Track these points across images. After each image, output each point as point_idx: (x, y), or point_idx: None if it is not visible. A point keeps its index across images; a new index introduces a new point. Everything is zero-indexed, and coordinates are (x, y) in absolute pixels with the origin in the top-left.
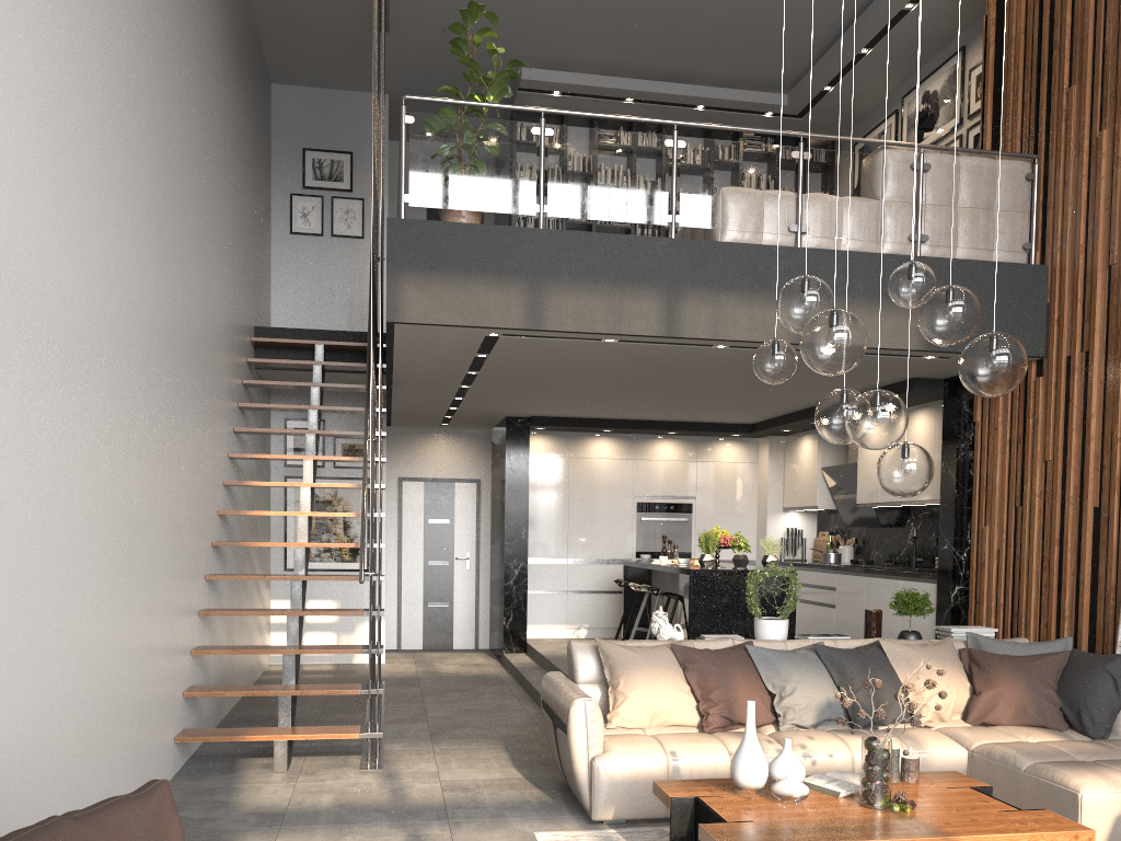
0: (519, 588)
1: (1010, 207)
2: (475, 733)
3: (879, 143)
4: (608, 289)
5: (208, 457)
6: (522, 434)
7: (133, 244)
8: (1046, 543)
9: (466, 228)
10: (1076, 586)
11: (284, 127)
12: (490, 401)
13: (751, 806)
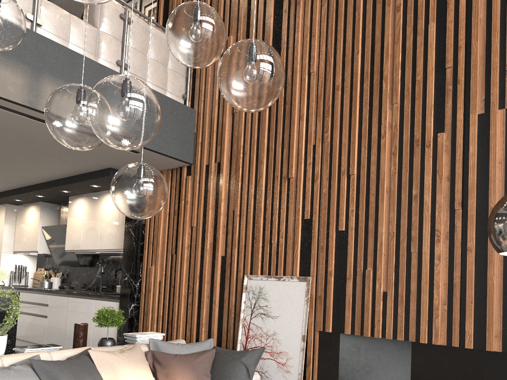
0: None
1: (177, 69)
2: None
3: None
4: None
5: None
6: None
7: None
8: (191, 277)
9: None
10: (210, 304)
11: None
12: None
13: None
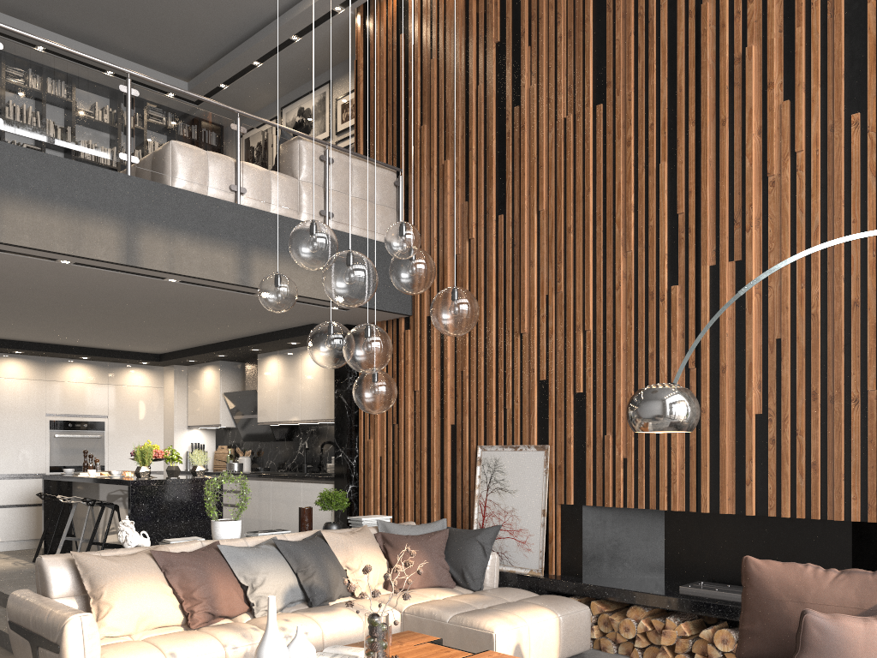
0: None
1: (386, 203)
2: None
3: (297, 134)
4: (67, 212)
5: None
6: None
7: None
8: (417, 451)
9: None
10: (441, 481)
11: None
12: None
13: None
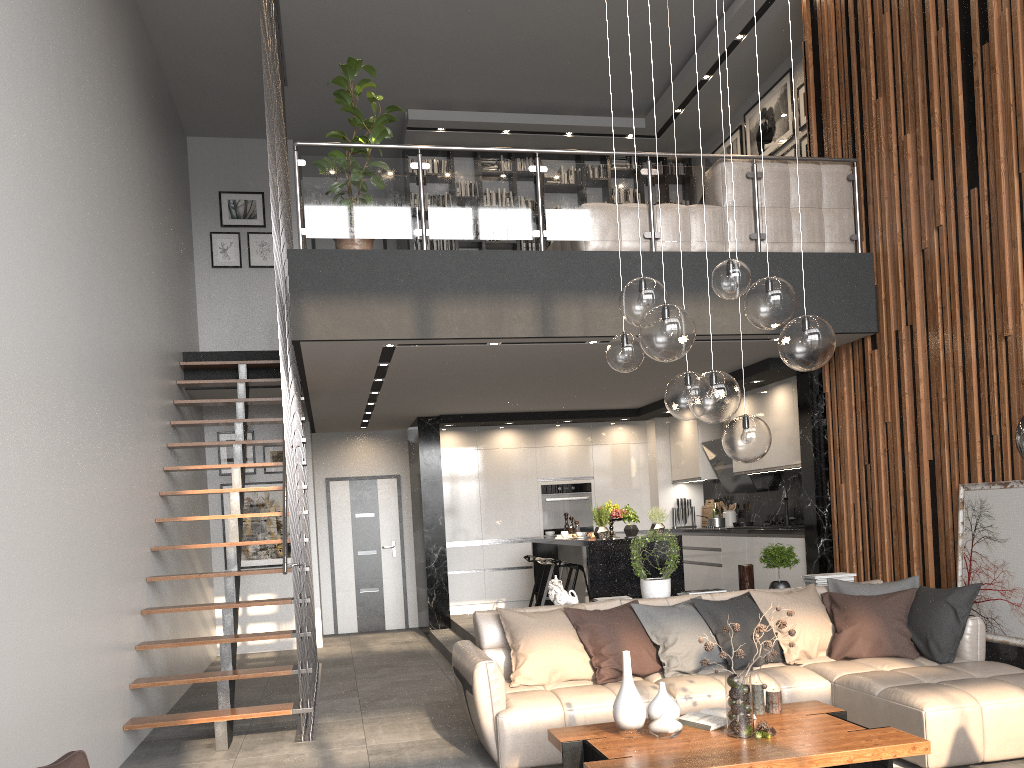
0: (440, 570)
1: (836, 205)
2: (401, 702)
3: (717, 157)
4: (487, 299)
5: (143, 471)
6: (433, 431)
7: (56, 288)
8: (892, 495)
9: (358, 254)
10: (921, 530)
11: (200, 174)
12: (400, 404)
13: (632, 744)
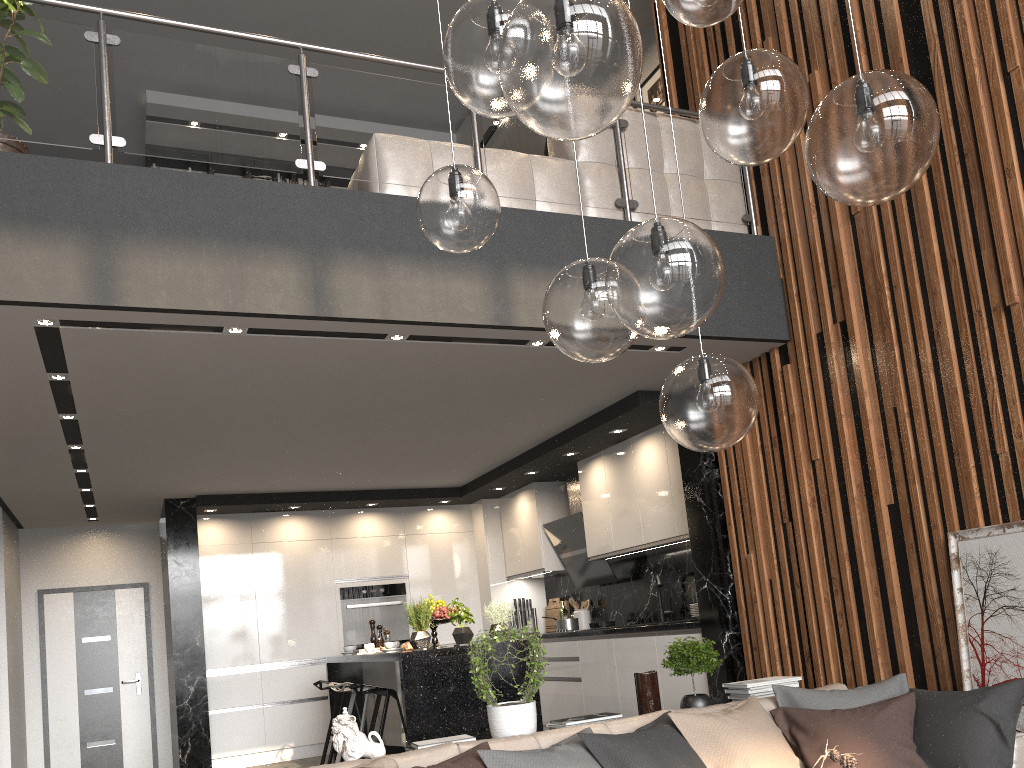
0: (197, 709)
1: (722, 174)
2: None
3: None
4: (220, 250)
5: None
6: (187, 518)
7: None
8: (832, 561)
9: None
10: (883, 608)
11: None
12: (128, 472)
13: None
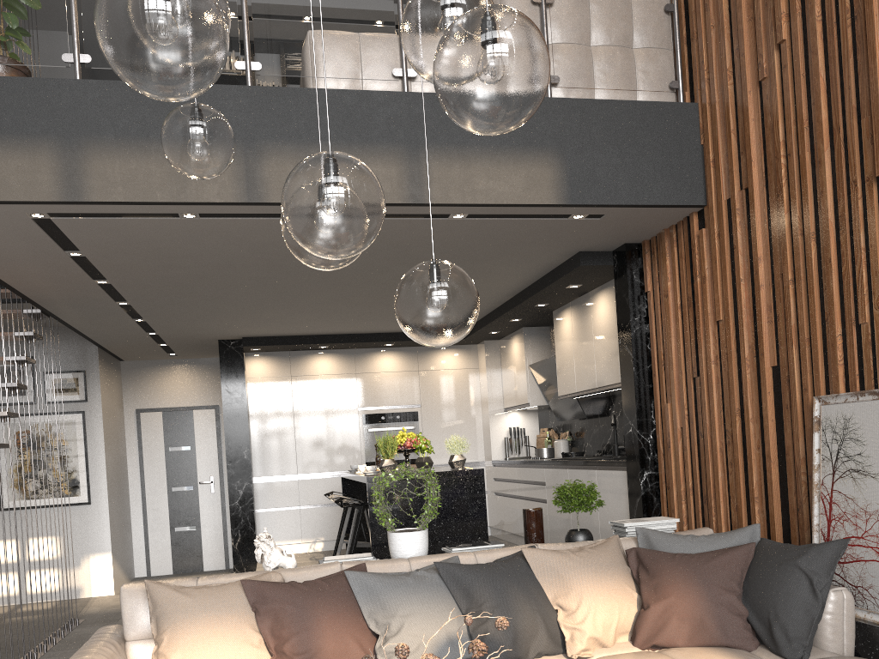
0: (245, 508)
1: (650, 42)
2: None
3: None
4: None
5: None
6: (236, 356)
7: None
8: (727, 415)
9: None
10: (763, 461)
11: None
12: (177, 321)
13: None
